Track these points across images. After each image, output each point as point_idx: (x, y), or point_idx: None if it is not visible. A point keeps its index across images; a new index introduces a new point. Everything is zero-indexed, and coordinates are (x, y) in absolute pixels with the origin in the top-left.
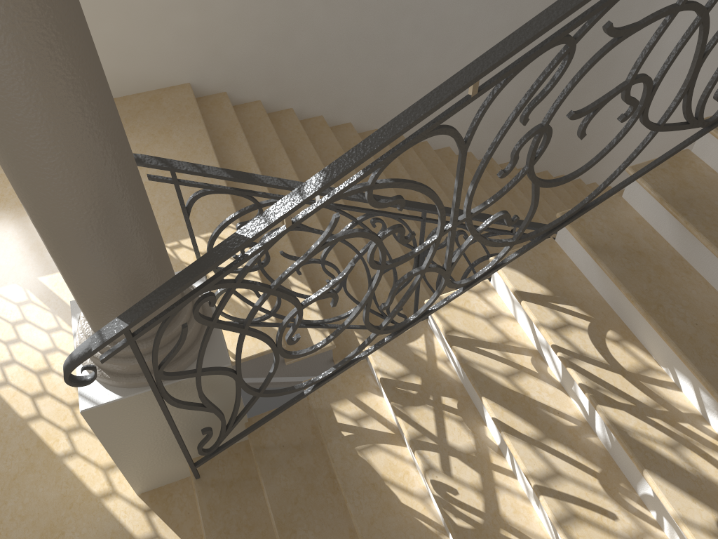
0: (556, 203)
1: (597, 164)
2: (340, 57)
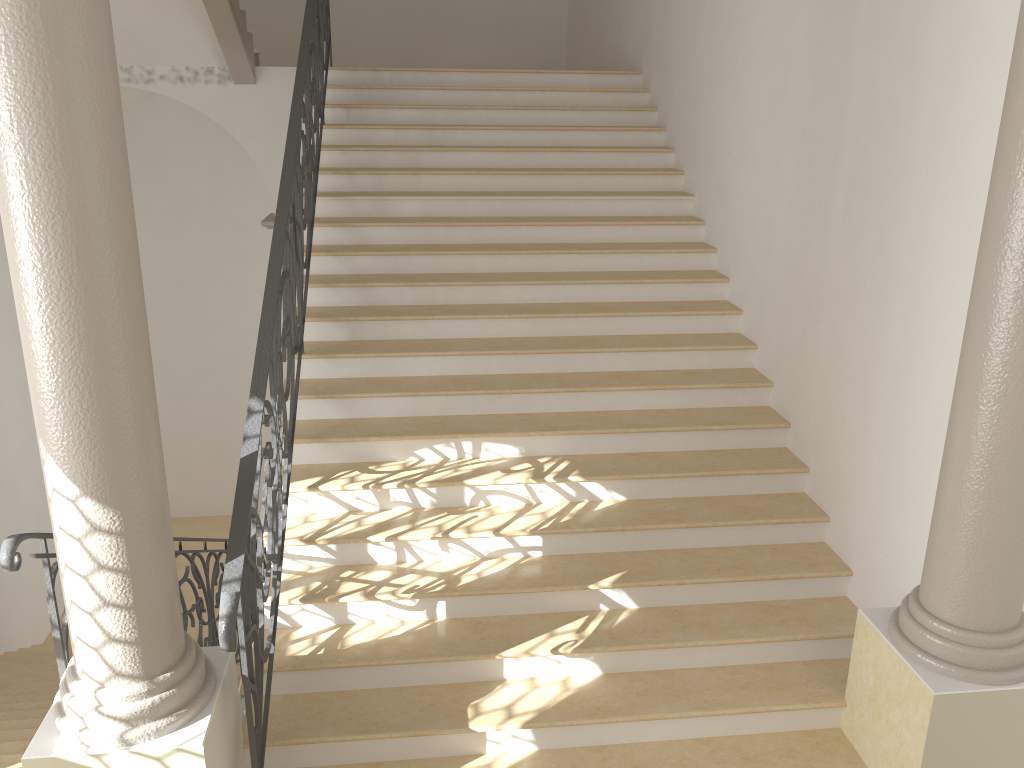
0: (19, 668)
1: None
2: None
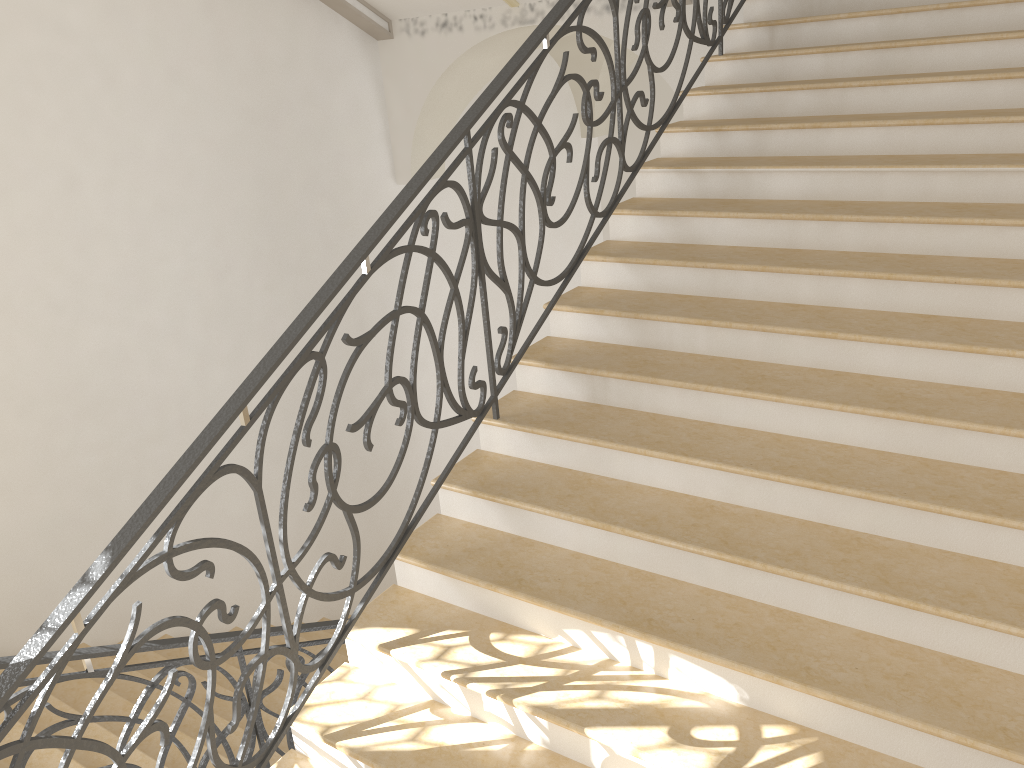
0: None
1: None
2: (43, 557)
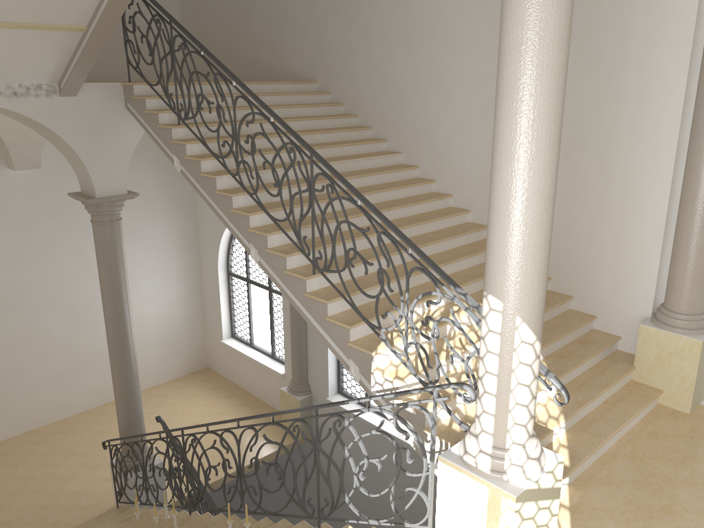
0: None
1: None
2: None
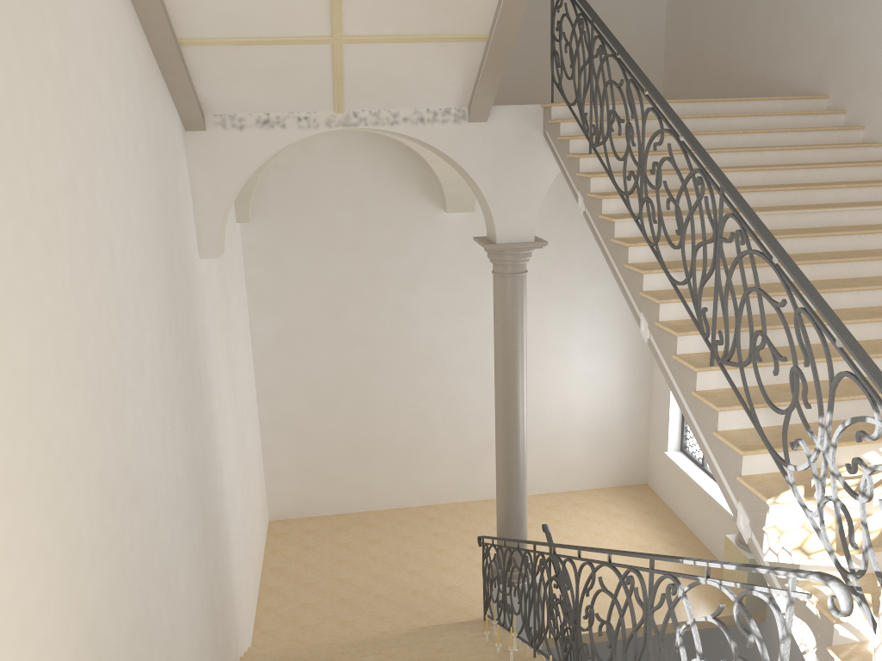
0: None
1: (236, 635)
2: None
